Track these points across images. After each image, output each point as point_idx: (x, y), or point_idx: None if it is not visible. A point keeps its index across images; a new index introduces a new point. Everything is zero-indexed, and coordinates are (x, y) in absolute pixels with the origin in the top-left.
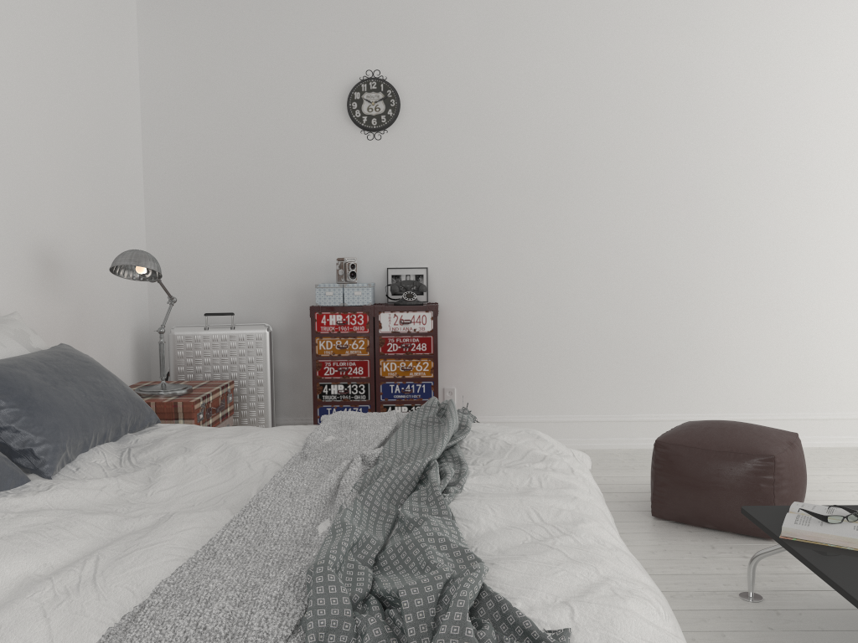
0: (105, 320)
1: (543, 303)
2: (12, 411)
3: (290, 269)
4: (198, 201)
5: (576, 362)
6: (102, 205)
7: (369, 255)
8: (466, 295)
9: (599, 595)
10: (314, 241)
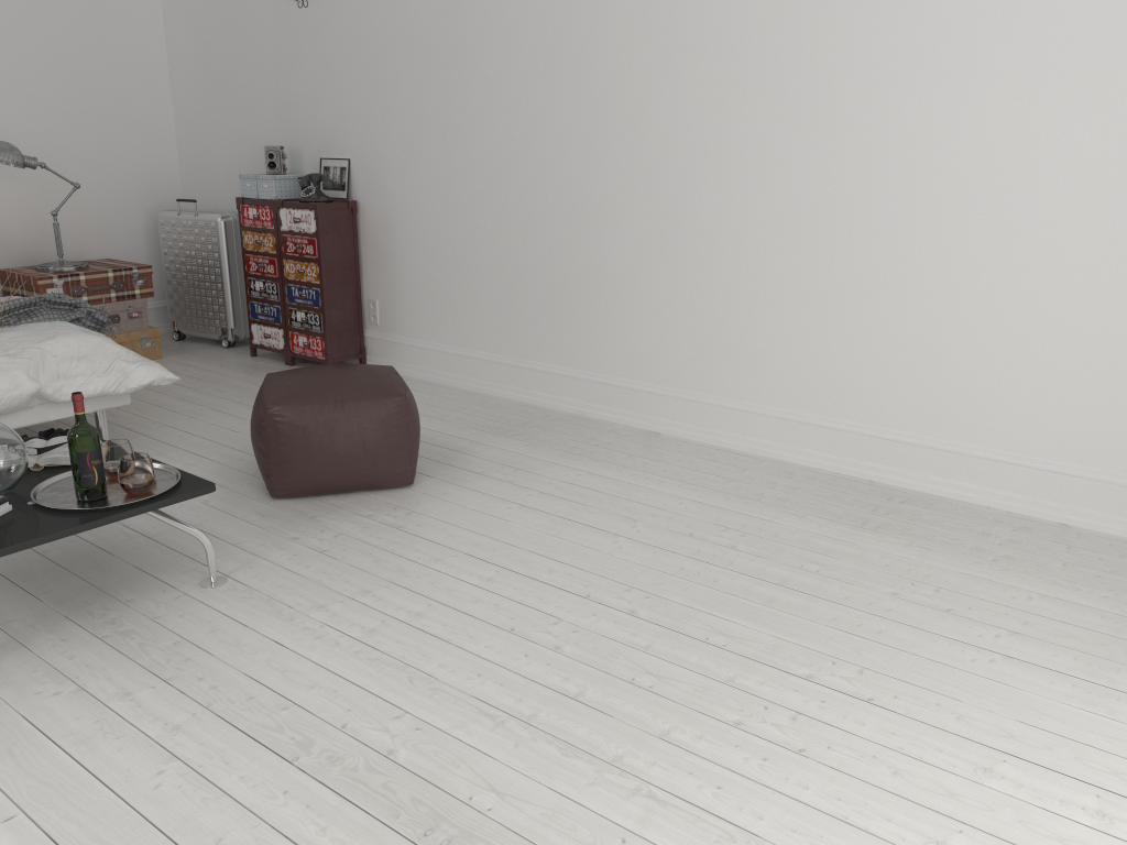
0: (93, 200)
1: (443, 209)
2: None
3: (258, 156)
4: (199, 83)
5: (474, 286)
6: (82, 93)
7: (308, 143)
8: (380, 194)
9: None
10: (271, 126)
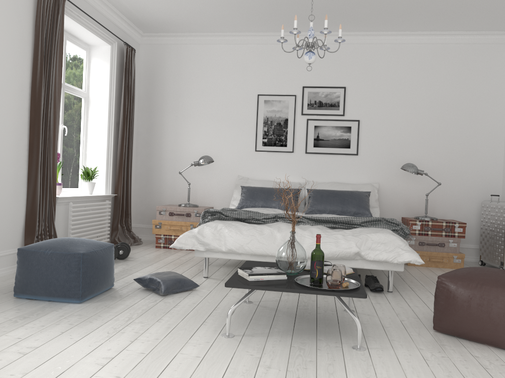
0: (453, 194)
1: None
2: (311, 199)
3: None
4: None
5: None
6: (457, 147)
7: None
8: None
9: (224, 223)
10: None
